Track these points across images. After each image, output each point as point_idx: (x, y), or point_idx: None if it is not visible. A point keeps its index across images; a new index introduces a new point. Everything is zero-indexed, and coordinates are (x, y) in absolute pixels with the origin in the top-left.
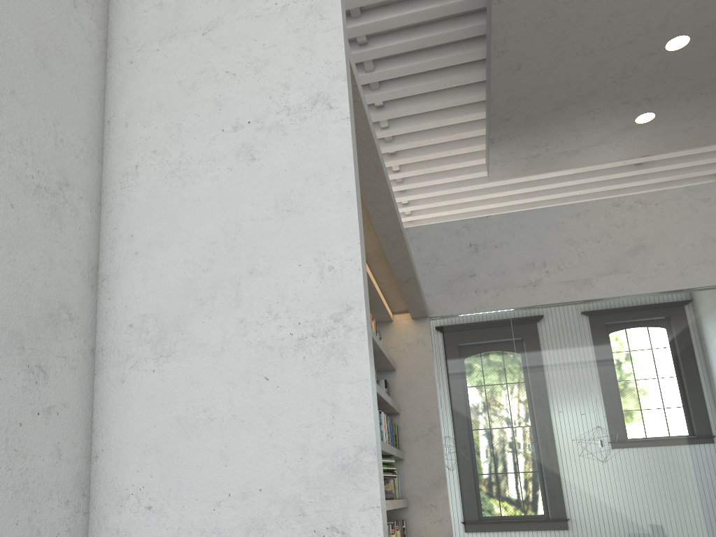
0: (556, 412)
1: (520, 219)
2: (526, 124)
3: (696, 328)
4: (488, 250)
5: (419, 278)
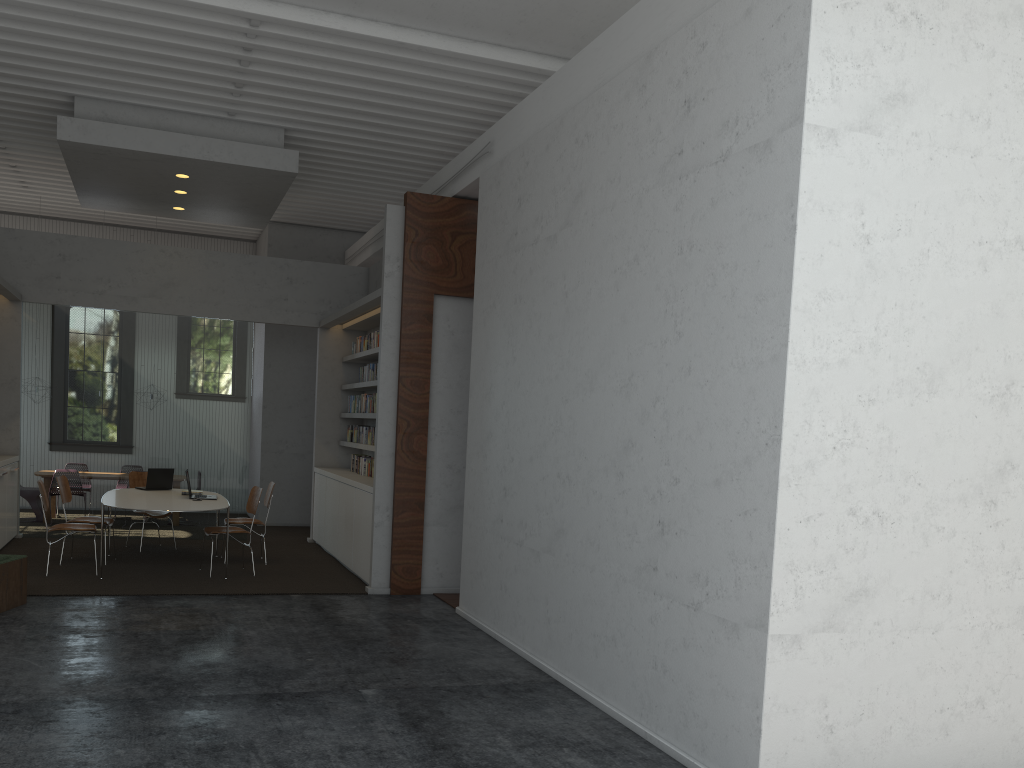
0: (100, 380)
1: (99, 244)
2: (101, 195)
3: (192, 341)
4: (72, 261)
5: (18, 271)
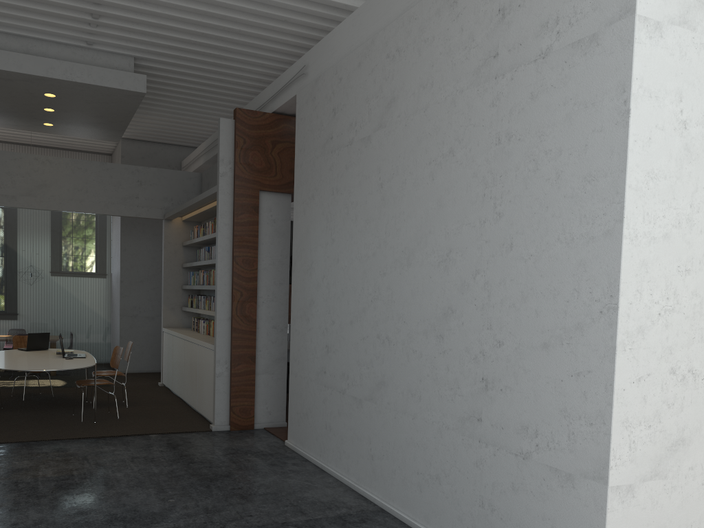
0: None
1: None
2: None
3: (62, 231)
4: None
5: None
